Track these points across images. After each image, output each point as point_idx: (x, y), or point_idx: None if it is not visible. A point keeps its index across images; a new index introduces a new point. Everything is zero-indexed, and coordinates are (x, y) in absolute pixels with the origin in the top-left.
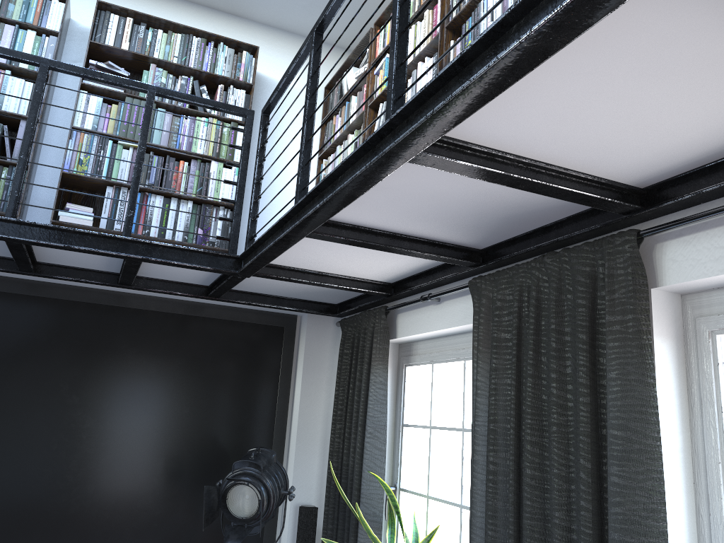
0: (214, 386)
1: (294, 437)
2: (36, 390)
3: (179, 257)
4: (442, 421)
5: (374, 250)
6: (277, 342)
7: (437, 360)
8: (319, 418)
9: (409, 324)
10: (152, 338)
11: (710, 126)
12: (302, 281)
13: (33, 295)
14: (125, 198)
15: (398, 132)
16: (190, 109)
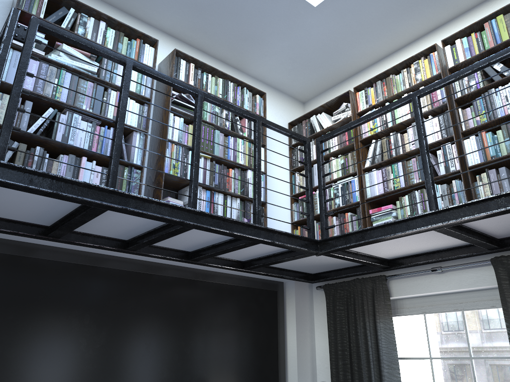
0: (241, 338)
1: (294, 373)
2: (129, 349)
3: (287, 240)
4: (442, 353)
5: (428, 238)
6: (274, 302)
7: (430, 311)
8: (308, 358)
9: (406, 287)
10: (201, 302)
11: None
12: (350, 258)
13: (122, 269)
14: (201, 194)
15: None
16: (234, 132)
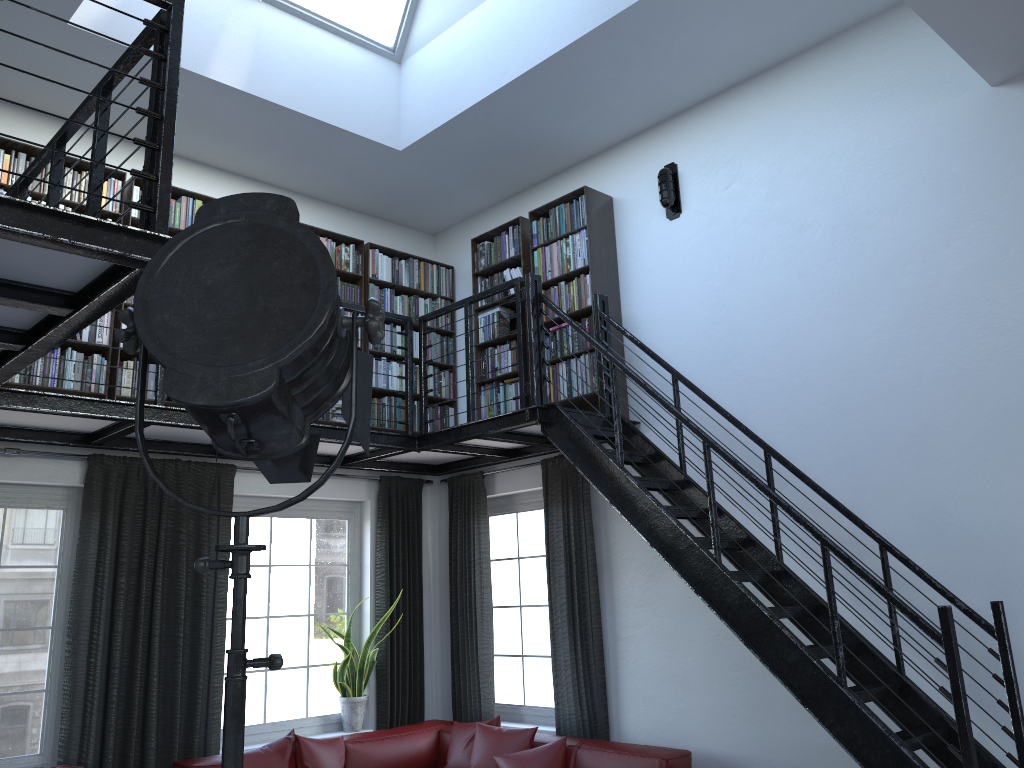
0: None
1: None
2: None
3: None
4: None
5: (70, 418)
6: None
7: None
8: None
9: None
10: None
11: None
12: None
13: None
14: None
15: None
16: None
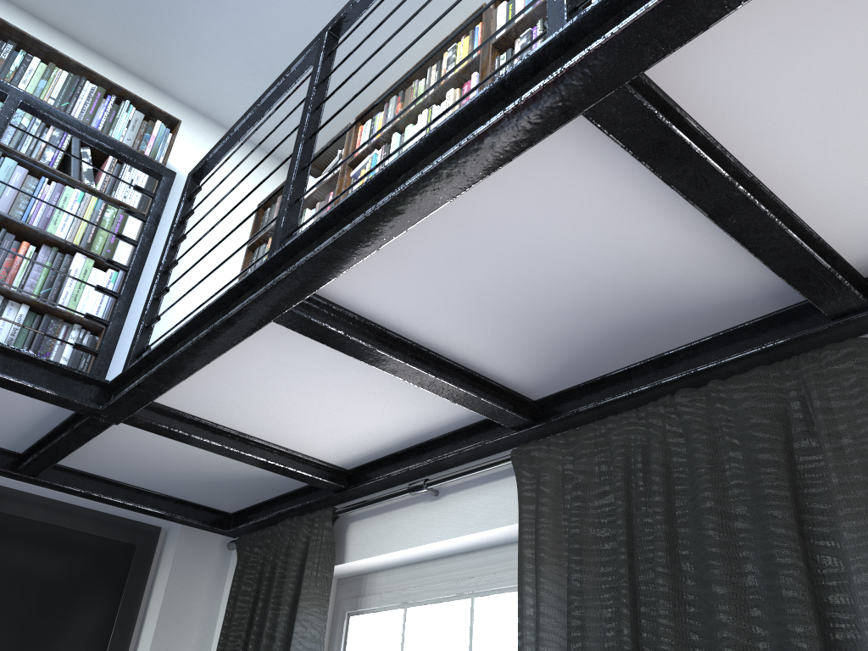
0: None
1: None
2: None
3: None
4: None
5: (360, 387)
6: (119, 570)
7: (416, 601)
8: None
9: (372, 538)
10: None
11: None
12: (211, 442)
13: None
14: None
15: (589, 44)
16: (59, 172)
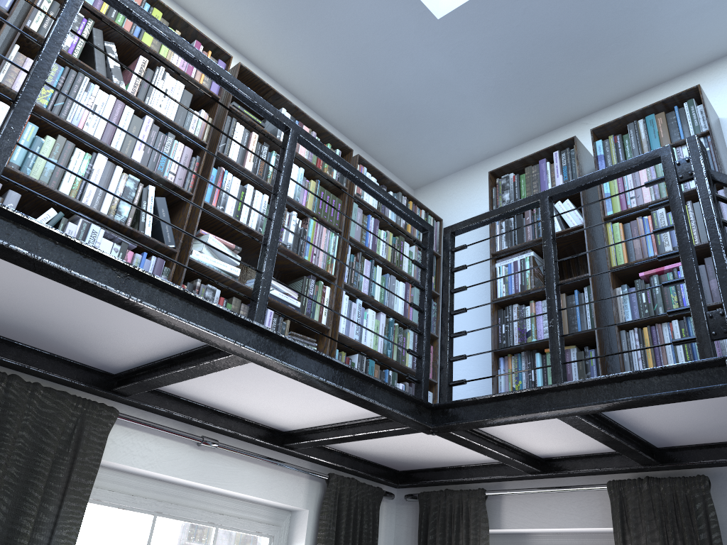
0: None
1: None
2: None
3: None
4: None
5: None
6: None
7: None
8: None
9: None
10: None
11: (237, 401)
12: None
13: None
14: None
15: (267, 342)
16: None
